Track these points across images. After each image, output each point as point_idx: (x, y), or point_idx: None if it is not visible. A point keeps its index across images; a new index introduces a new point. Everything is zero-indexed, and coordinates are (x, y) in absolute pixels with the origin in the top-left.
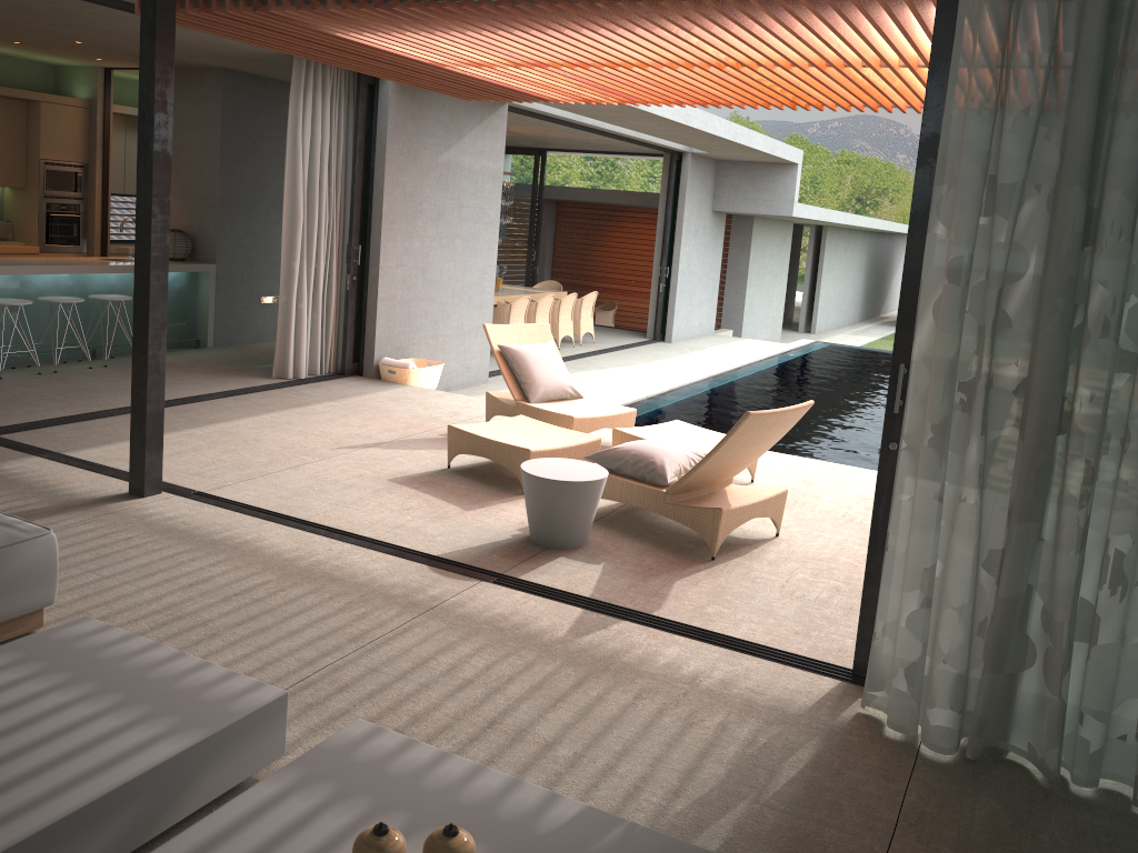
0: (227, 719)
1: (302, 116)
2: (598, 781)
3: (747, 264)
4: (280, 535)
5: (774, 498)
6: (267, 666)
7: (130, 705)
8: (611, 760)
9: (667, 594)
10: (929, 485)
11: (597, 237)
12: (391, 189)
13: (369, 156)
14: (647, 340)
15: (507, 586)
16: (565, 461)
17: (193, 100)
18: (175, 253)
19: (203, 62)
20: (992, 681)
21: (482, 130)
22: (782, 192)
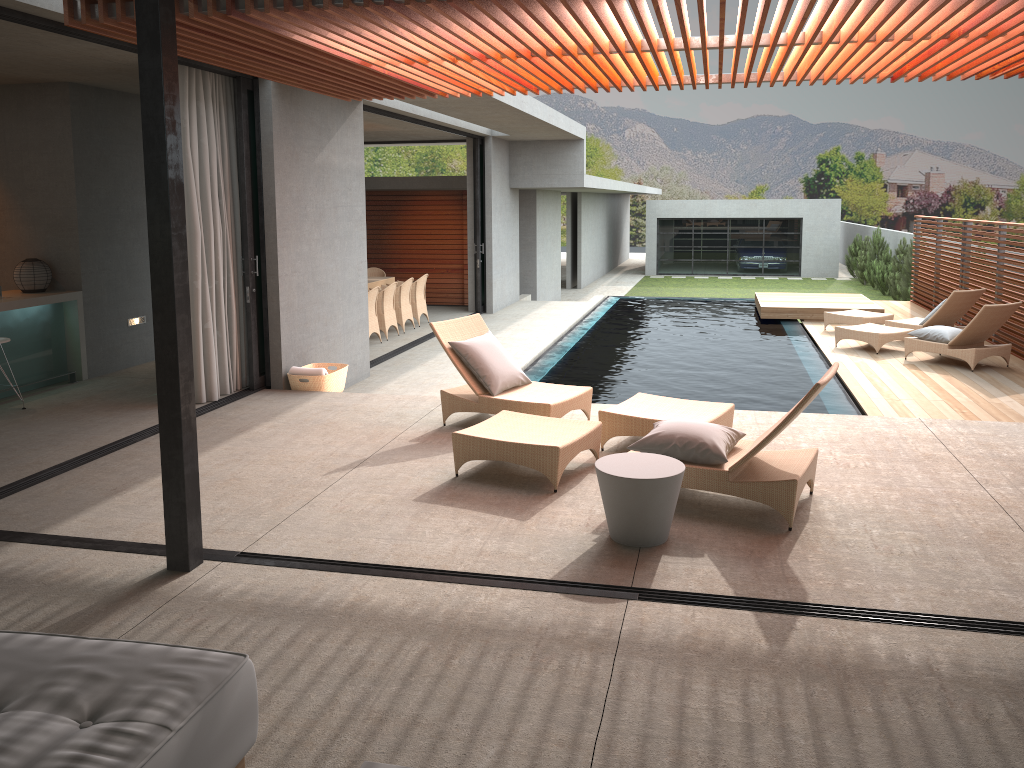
0: None
1: (188, 127)
2: None
3: (535, 234)
4: (380, 589)
5: (814, 459)
6: (537, 762)
7: None
8: None
9: (796, 577)
10: None
11: (389, 221)
12: (281, 195)
13: (254, 163)
14: (471, 313)
15: (658, 601)
16: (628, 456)
17: (35, 119)
18: (35, 284)
19: (49, 77)
20: None
21: (346, 129)
22: (573, 166)
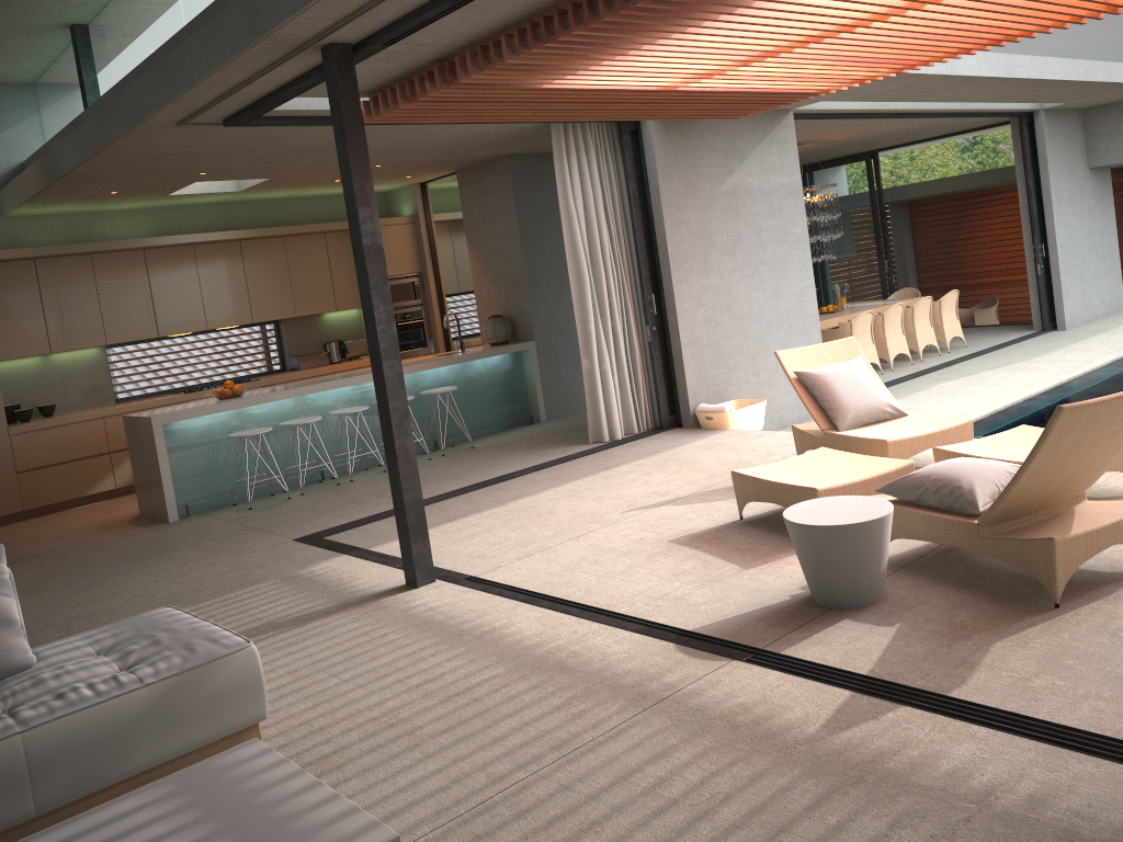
0: None
1: (570, 179)
2: None
3: None
4: (529, 619)
5: None
6: (452, 785)
7: None
8: None
9: (978, 663)
10: None
11: (961, 230)
12: (674, 230)
13: (646, 202)
14: (1033, 332)
15: (761, 666)
16: (841, 499)
17: (489, 191)
18: (497, 338)
19: (487, 154)
20: None
21: (767, 146)
22: None
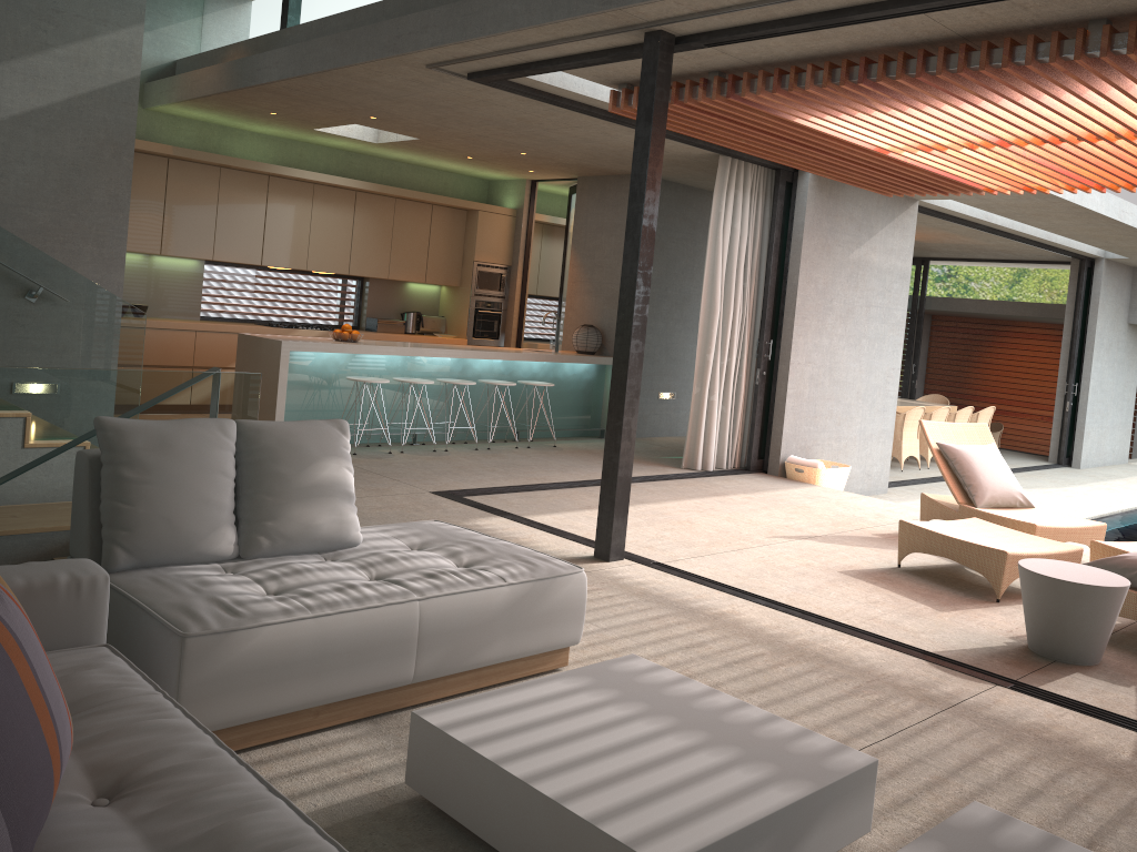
0: (827, 776)
1: (724, 212)
2: None
3: None
4: (754, 612)
5: None
6: None
7: (719, 745)
8: None
9: None
10: None
11: (977, 353)
12: (804, 284)
13: (783, 252)
14: (1050, 464)
15: (1030, 695)
16: (1067, 564)
17: (611, 205)
18: (586, 347)
19: (625, 169)
20: None
21: (892, 228)
22: None
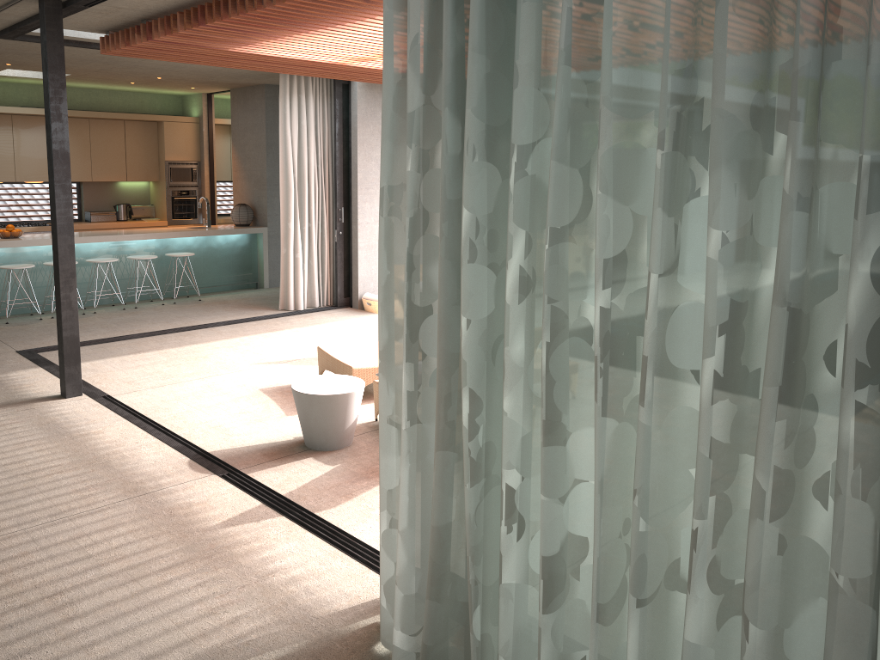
0: None
1: (290, 113)
2: (66, 655)
3: None
4: (117, 430)
5: None
6: None
7: None
8: (102, 637)
9: (356, 495)
10: (383, 410)
11: None
12: (365, 162)
13: (348, 138)
14: None
15: (226, 480)
16: (340, 377)
17: (250, 110)
18: (239, 221)
19: (248, 82)
20: (430, 608)
21: None
22: None
